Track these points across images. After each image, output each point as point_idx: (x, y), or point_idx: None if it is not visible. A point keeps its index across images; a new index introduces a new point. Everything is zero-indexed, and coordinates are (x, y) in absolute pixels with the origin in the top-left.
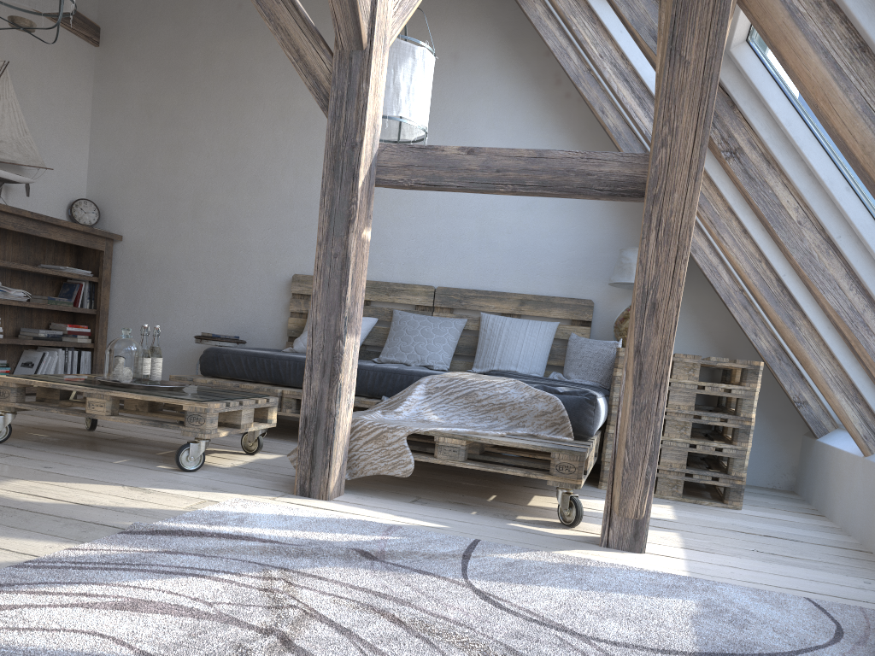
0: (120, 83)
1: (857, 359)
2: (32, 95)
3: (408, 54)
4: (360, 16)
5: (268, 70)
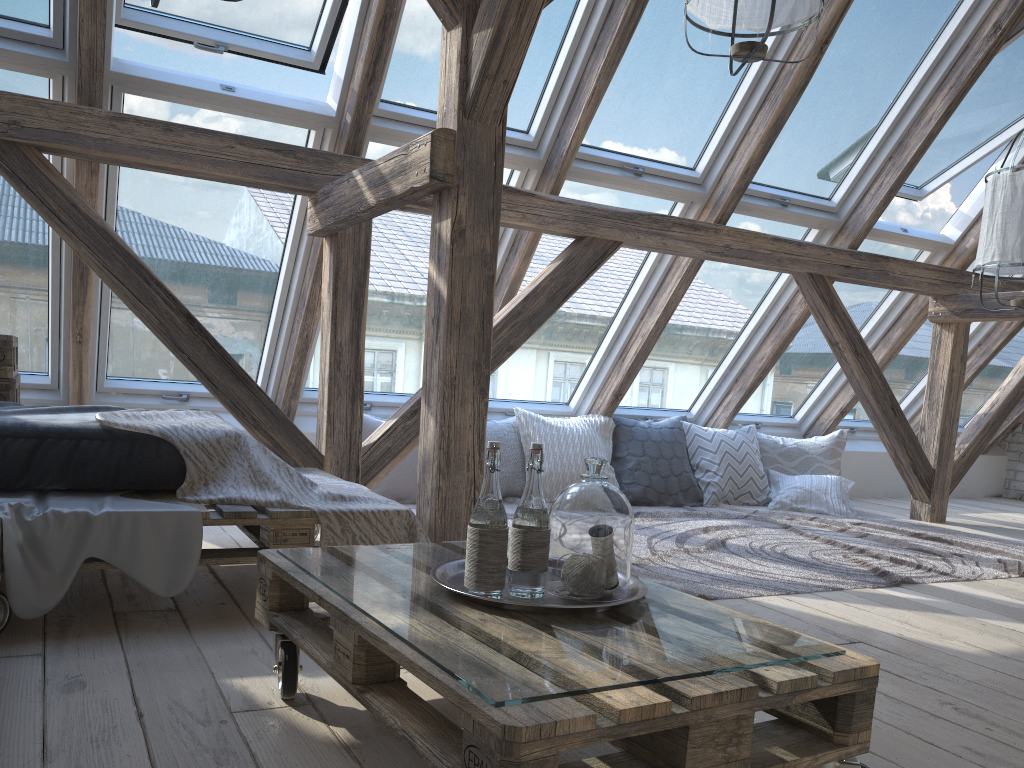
0: None
1: (296, 357)
2: None
3: None
4: None
5: None
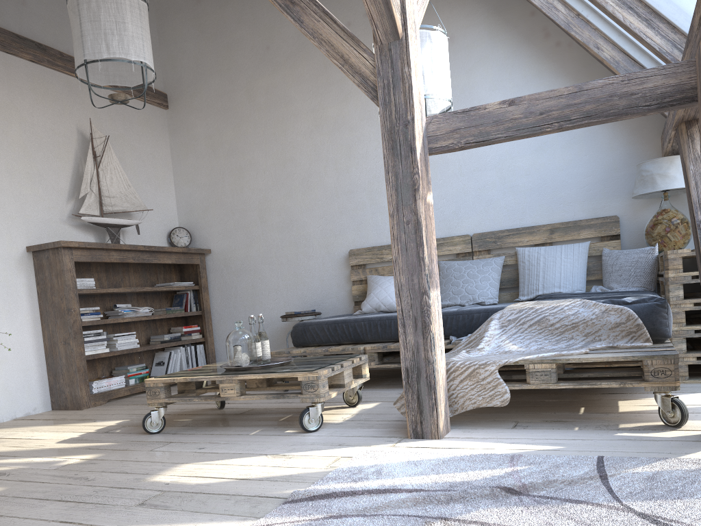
0: (189, 132)
1: None
2: (129, 157)
3: (425, 39)
4: (393, 10)
5: (299, 92)
